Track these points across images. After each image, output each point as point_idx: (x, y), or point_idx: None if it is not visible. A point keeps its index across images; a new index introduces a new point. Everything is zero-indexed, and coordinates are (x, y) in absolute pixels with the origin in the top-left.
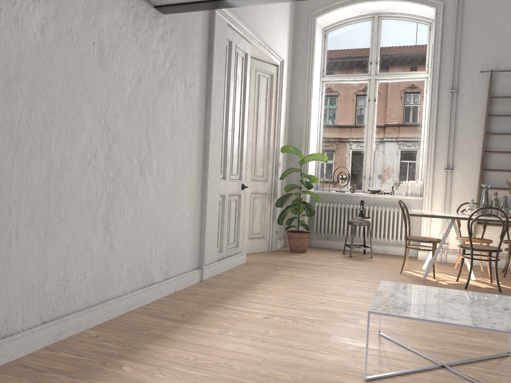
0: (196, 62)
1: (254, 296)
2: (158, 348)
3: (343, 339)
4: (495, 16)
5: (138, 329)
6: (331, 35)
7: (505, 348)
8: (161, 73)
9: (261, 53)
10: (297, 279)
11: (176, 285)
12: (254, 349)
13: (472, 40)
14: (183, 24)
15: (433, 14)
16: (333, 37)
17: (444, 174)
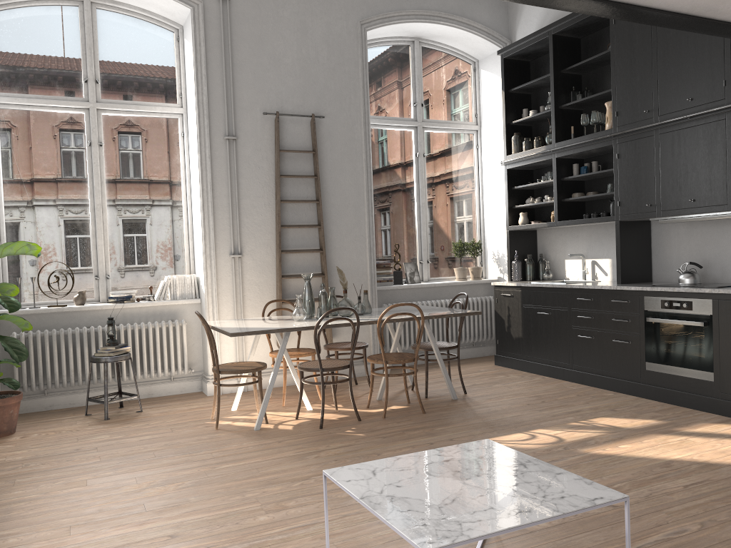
0: None
1: None
2: None
3: None
4: (273, 37)
5: None
6: (0, 19)
7: None
8: None
9: None
10: (68, 499)
11: None
12: None
13: (247, 66)
14: None
15: (185, 17)
16: (5, 23)
17: (231, 261)
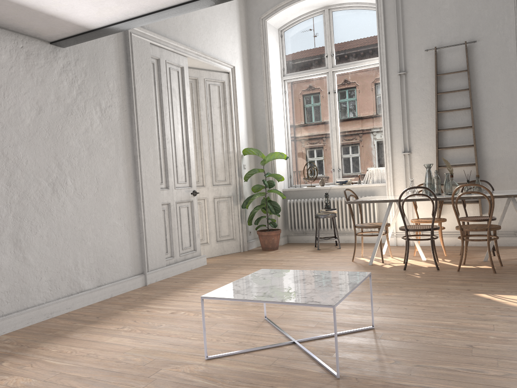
0: (112, 85)
1: (181, 295)
2: (48, 346)
3: (225, 326)
4: None
5: (46, 332)
6: (287, 34)
7: (377, 322)
8: (67, 101)
9: (204, 64)
10: (240, 276)
11: (112, 291)
12: (132, 340)
13: (414, 20)
14: (91, 52)
15: None
16: (289, 36)
17: (403, 157)
